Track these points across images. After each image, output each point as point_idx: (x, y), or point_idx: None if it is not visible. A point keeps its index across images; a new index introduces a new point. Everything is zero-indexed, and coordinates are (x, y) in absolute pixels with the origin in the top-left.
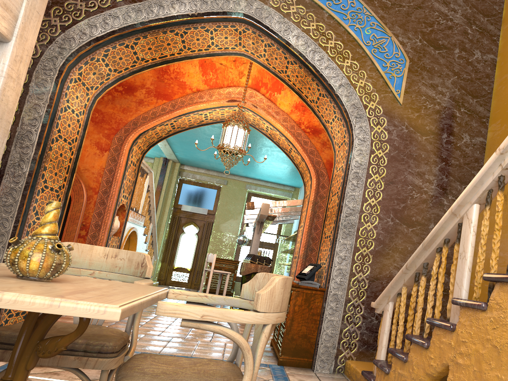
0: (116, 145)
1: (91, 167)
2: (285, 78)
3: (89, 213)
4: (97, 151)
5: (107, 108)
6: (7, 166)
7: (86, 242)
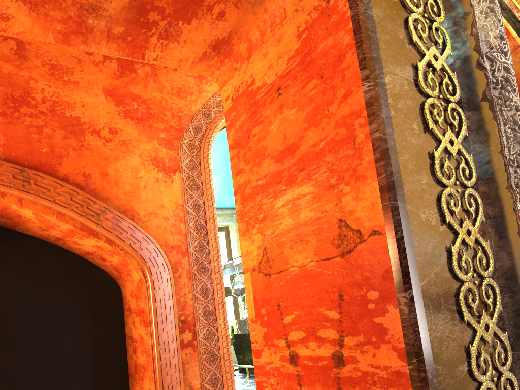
0: (190, 158)
1: (159, 207)
2: (519, 4)
3: (185, 296)
4: (160, 175)
5: (149, 91)
6: (510, 165)
7: (199, 351)
